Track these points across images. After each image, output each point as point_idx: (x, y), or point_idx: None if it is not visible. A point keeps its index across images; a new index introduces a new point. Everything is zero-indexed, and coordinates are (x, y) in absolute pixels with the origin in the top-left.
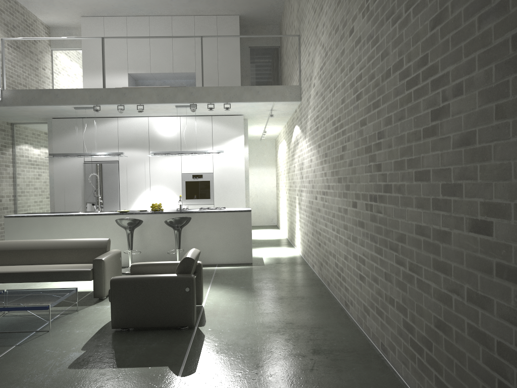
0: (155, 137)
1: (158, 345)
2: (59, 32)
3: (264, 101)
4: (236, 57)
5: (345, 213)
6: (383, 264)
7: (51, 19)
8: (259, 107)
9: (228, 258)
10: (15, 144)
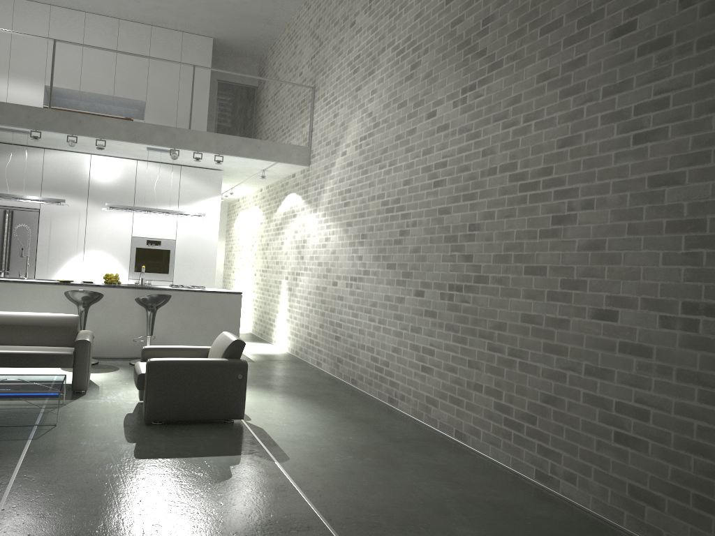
0: (98, 183)
1: (219, 437)
2: None
3: (265, 160)
4: (203, 91)
5: (399, 302)
6: (467, 352)
7: None
8: (251, 165)
9: None
10: None
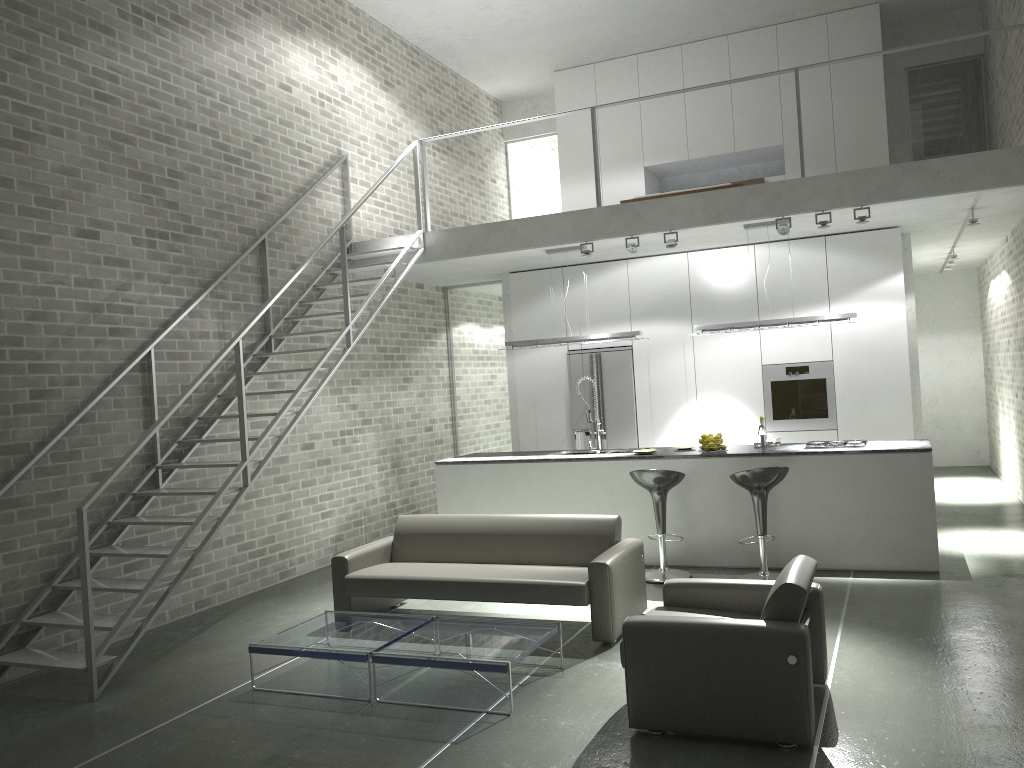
0: (702, 292)
1: None
2: (516, 108)
3: (954, 193)
4: (874, 97)
5: None
6: None
7: (503, 86)
8: (940, 207)
9: (879, 559)
10: (450, 325)
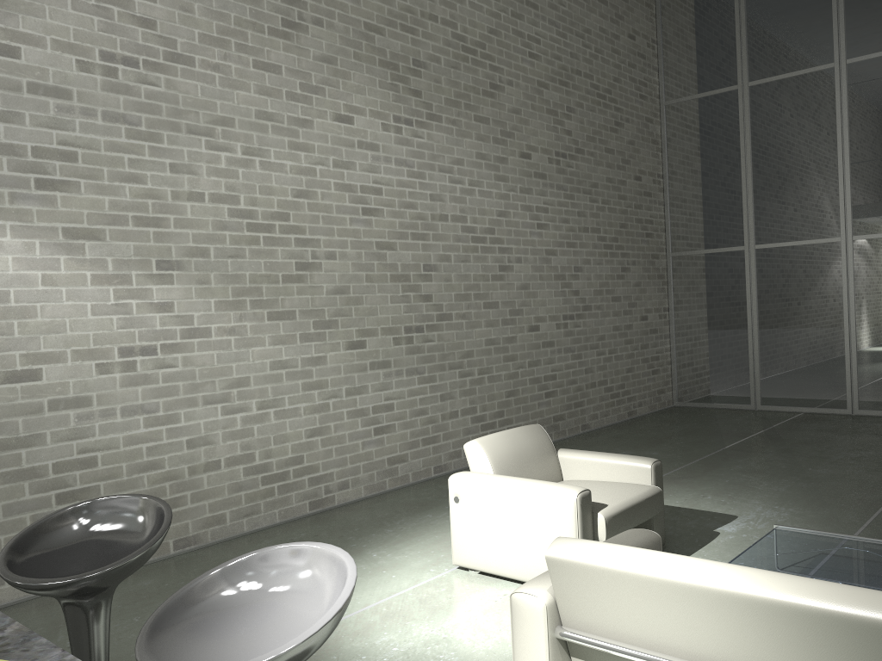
0: None
1: None
2: None
3: None
4: None
5: (315, 365)
6: (437, 388)
7: None
8: None
9: None
10: None
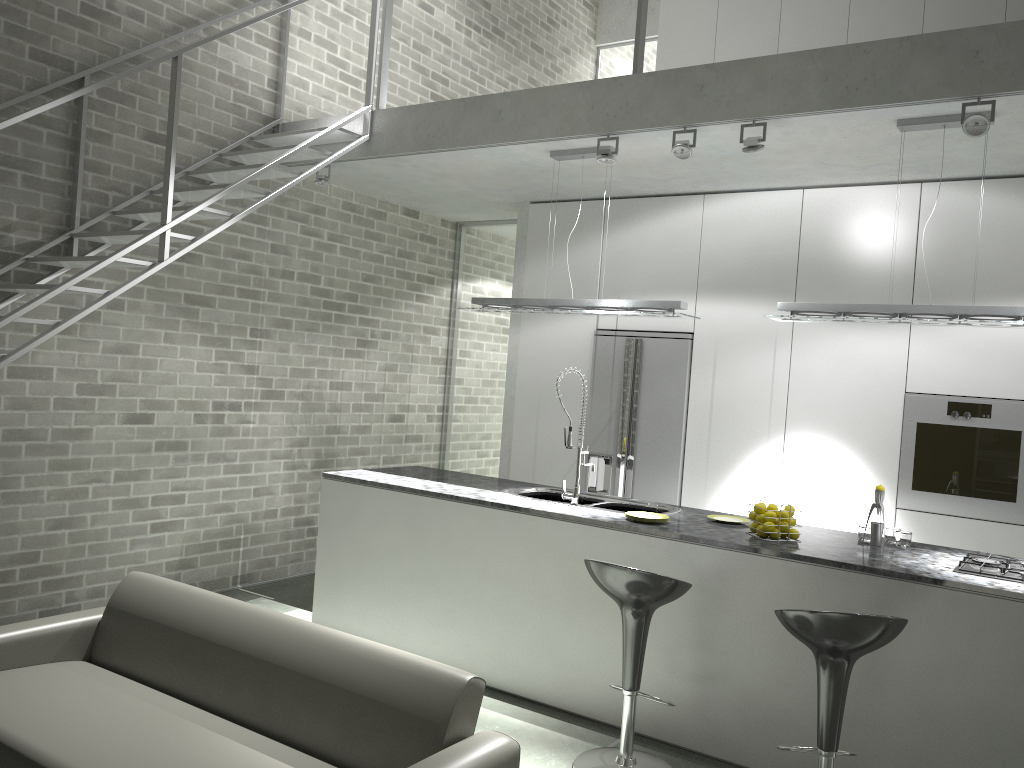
0: (819, 257)
1: None
2: (618, 0)
3: None
4: None
5: None
6: None
7: None
8: None
9: None
10: (458, 277)
